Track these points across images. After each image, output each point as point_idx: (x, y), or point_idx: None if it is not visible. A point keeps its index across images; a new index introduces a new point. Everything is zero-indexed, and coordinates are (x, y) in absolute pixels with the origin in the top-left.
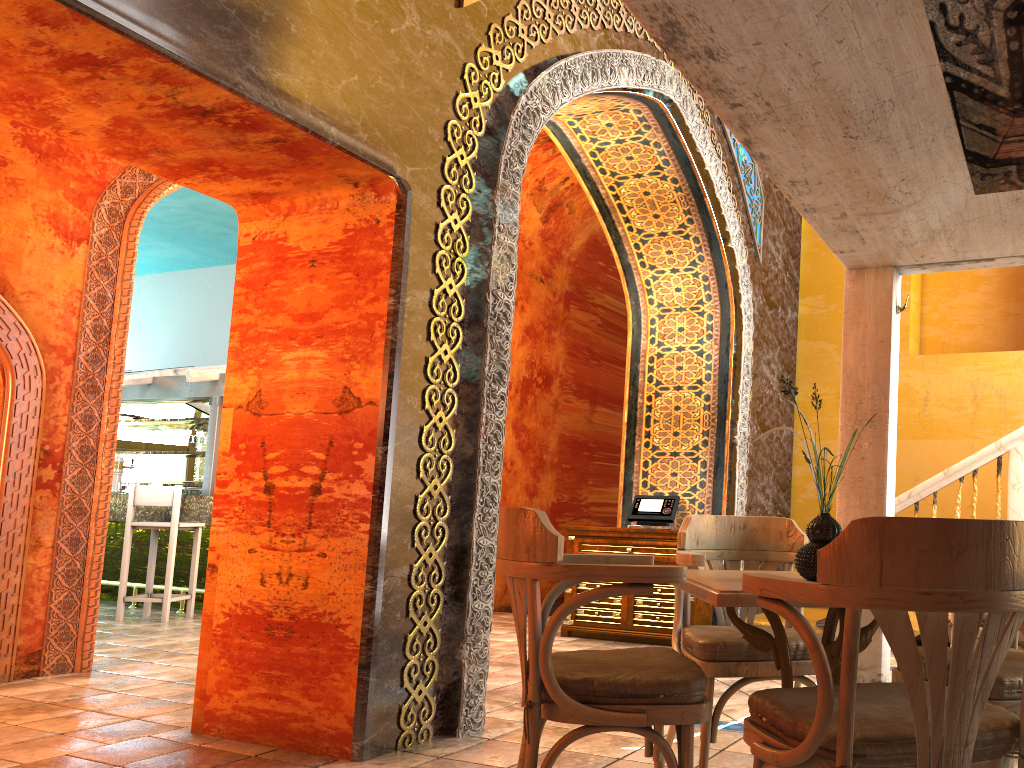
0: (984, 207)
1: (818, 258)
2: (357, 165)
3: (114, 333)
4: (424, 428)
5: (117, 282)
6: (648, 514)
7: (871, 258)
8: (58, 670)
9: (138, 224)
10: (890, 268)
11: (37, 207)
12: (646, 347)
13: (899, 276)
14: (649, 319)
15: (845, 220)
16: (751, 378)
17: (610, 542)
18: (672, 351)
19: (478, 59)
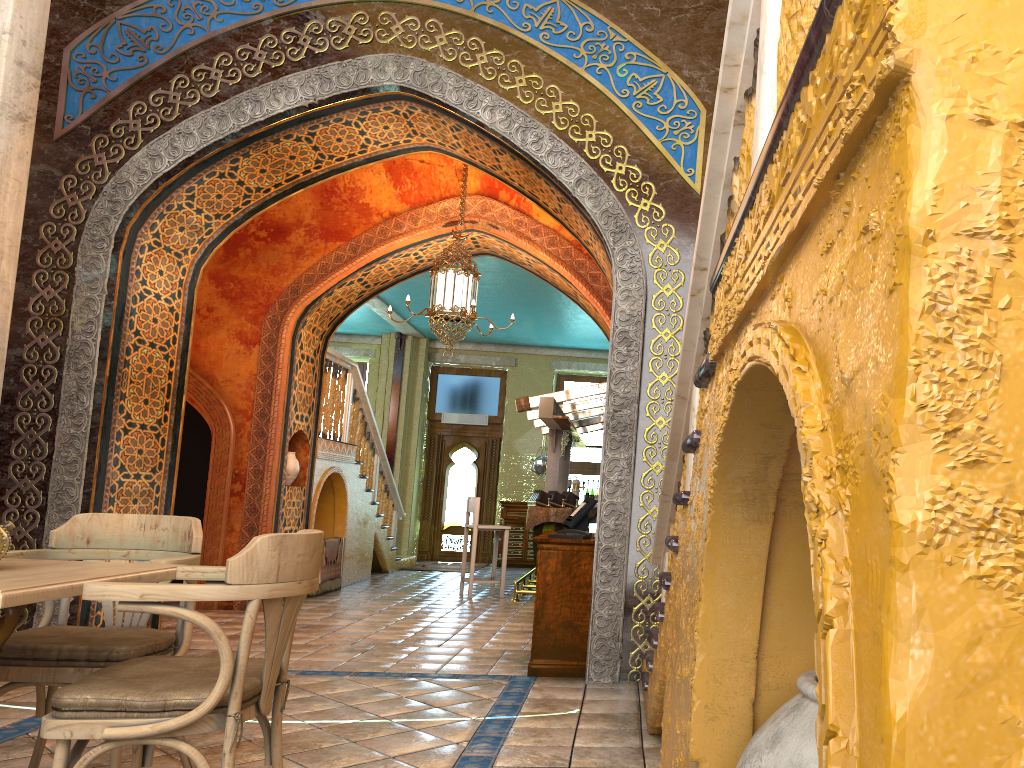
0: None
1: None
2: None
3: (272, 397)
4: (12, 443)
5: (275, 364)
6: (568, 519)
7: None
8: (242, 608)
9: (283, 325)
10: None
11: (230, 330)
12: None
13: None
14: None
15: None
16: (678, 344)
17: None
18: None
19: (75, 169)
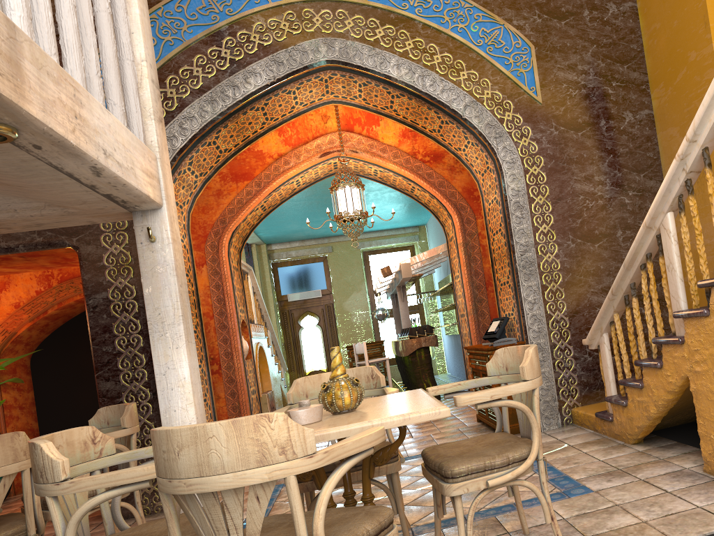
0: (1, 191)
1: (653, 48)
2: (51, 250)
3: (225, 299)
4: (118, 360)
5: (222, 276)
6: (489, 334)
7: (109, 217)
8: None
9: (221, 247)
10: (132, 213)
11: None
12: (485, 205)
13: (156, 210)
14: (481, 184)
15: (13, 227)
16: (549, 204)
17: (473, 357)
18: (491, 204)
19: None
